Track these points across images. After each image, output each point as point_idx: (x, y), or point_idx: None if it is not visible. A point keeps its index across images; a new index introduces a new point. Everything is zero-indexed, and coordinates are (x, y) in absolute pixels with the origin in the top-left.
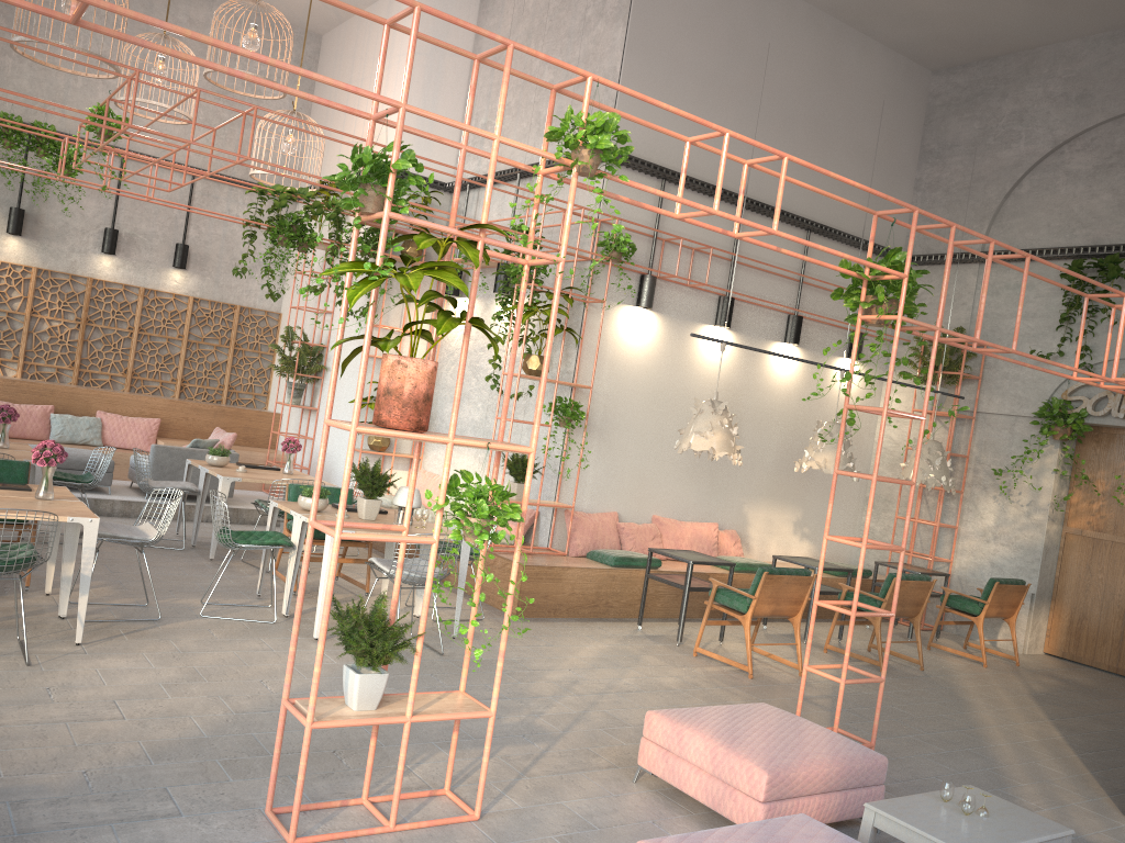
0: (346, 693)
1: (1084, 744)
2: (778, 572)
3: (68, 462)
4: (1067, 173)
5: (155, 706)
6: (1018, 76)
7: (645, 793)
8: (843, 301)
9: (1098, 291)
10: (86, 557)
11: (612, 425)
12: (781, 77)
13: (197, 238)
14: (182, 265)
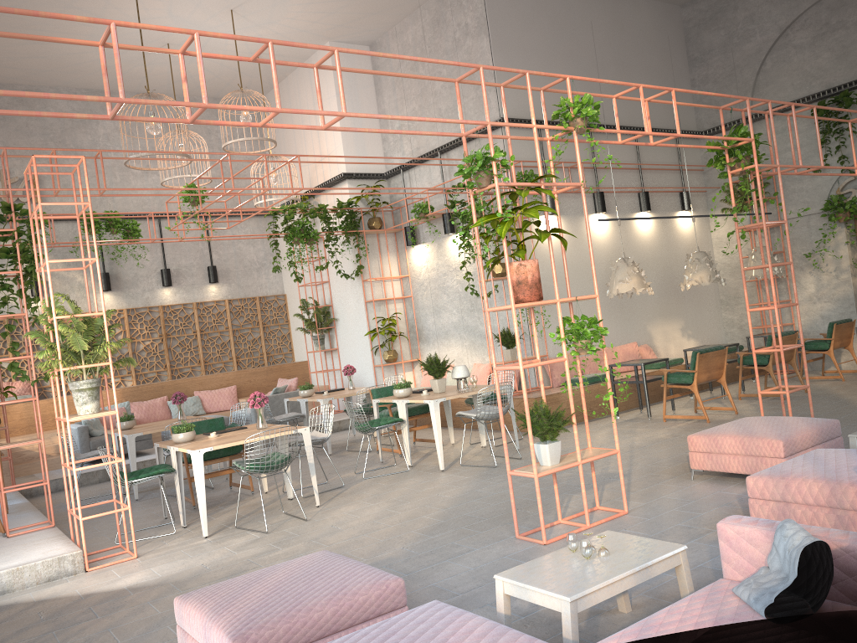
0: (540, 458)
1: None
2: (705, 351)
3: None
4: (795, 47)
5: (398, 517)
6: None
7: (703, 482)
8: (669, 174)
9: (840, 117)
10: (308, 452)
11: (552, 296)
12: (589, 39)
13: (218, 259)
14: (216, 279)
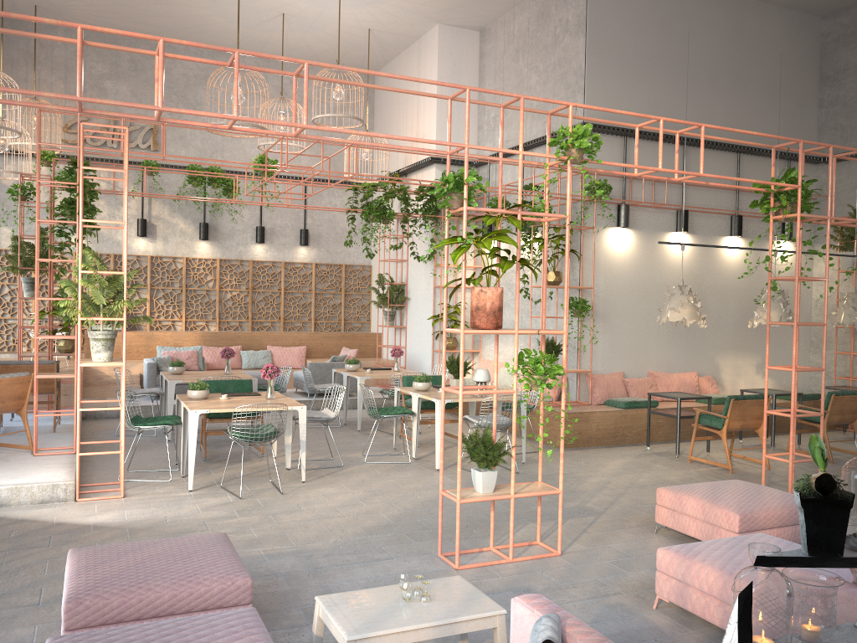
0: (474, 484)
1: None
2: (741, 398)
3: (259, 380)
4: None
5: (358, 509)
6: None
7: (662, 538)
8: None
9: None
10: (301, 429)
11: (610, 311)
12: (702, 47)
13: (312, 224)
14: (306, 243)
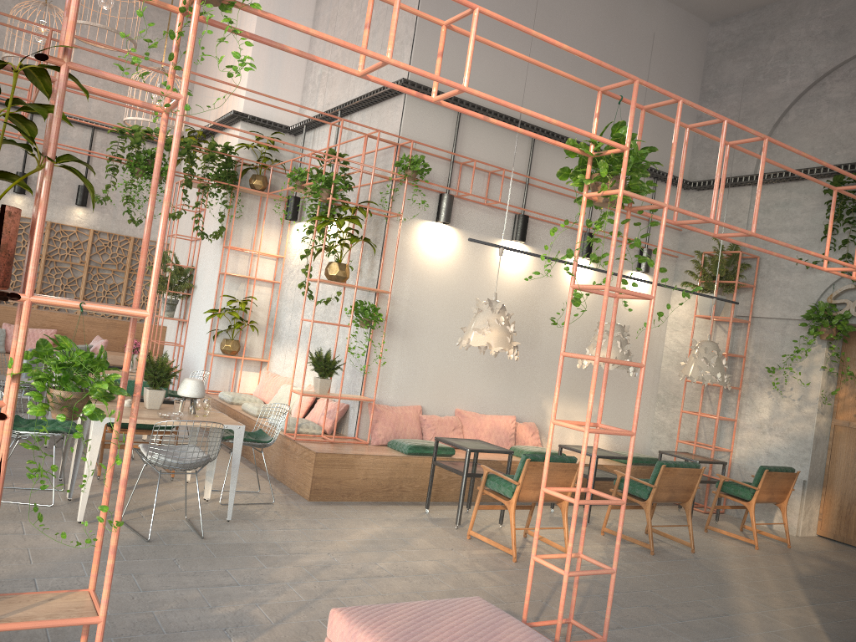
0: None
1: (842, 633)
2: (541, 459)
3: None
4: (828, 102)
5: None
6: (784, 20)
7: None
8: (632, 221)
9: None
10: None
11: (415, 327)
12: (570, 23)
13: (97, 181)
14: (83, 203)
